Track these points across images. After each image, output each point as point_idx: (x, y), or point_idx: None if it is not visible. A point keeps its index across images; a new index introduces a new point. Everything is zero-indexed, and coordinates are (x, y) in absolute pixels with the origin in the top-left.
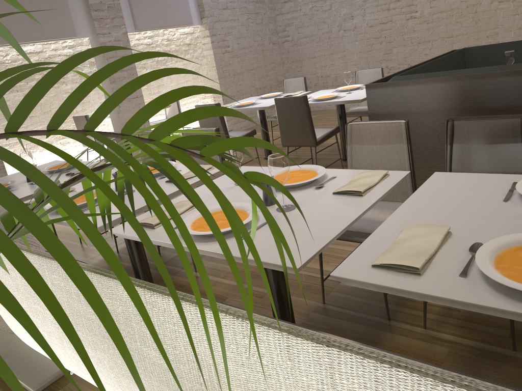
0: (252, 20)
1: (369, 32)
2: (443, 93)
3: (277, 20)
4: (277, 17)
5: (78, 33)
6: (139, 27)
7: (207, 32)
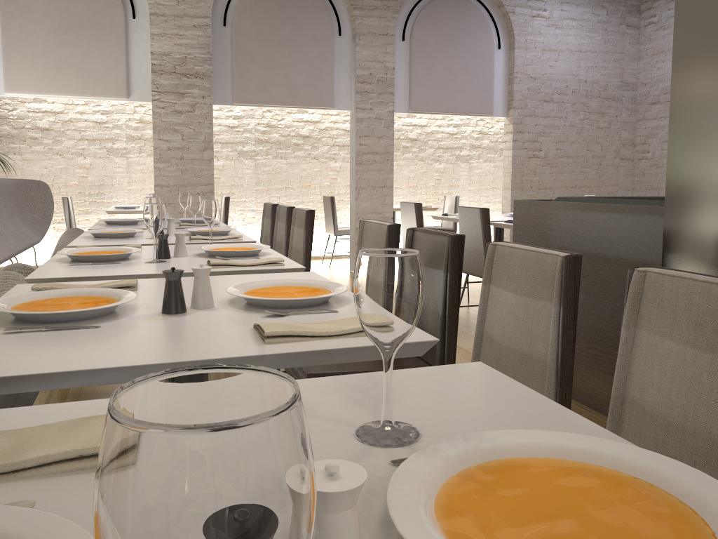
0: (591, 121)
1: None
2: (580, 226)
3: (637, 127)
4: (638, 123)
5: (337, 104)
6: (413, 108)
7: (510, 127)
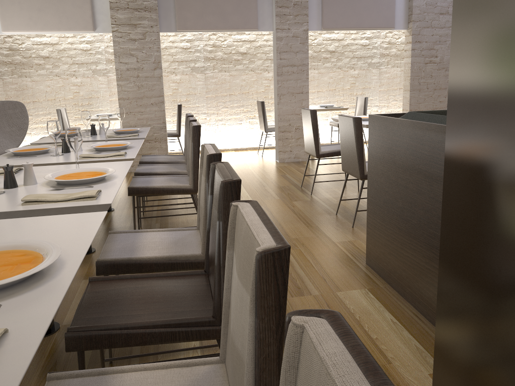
0: None
1: None
2: (419, 145)
3: None
4: None
5: (261, 26)
6: (325, 26)
7: (410, 38)
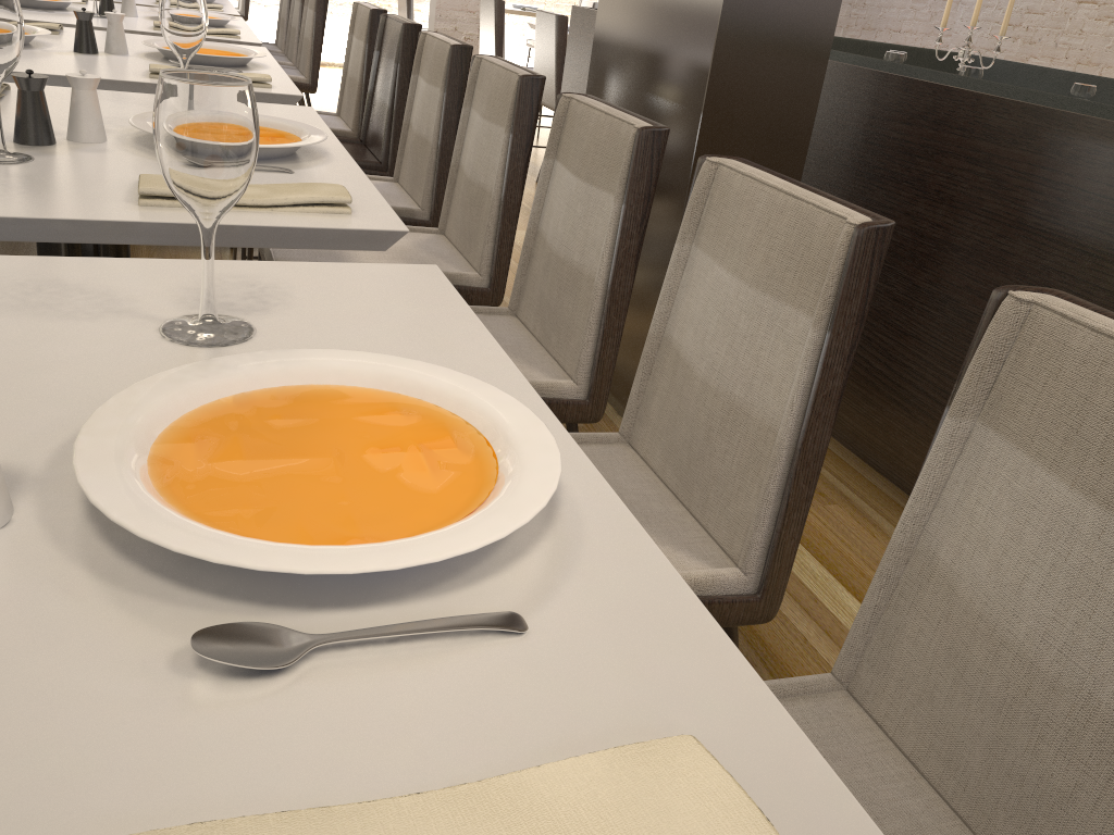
0: None
1: (1005, 8)
2: None
3: None
4: None
5: None
6: None
7: None
